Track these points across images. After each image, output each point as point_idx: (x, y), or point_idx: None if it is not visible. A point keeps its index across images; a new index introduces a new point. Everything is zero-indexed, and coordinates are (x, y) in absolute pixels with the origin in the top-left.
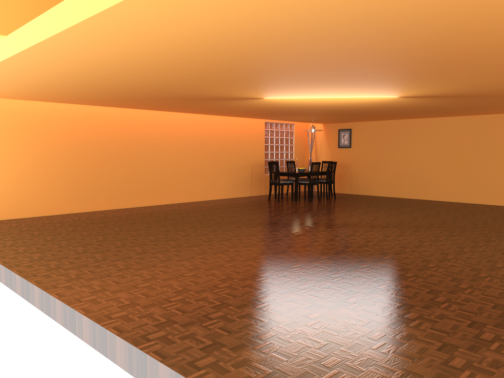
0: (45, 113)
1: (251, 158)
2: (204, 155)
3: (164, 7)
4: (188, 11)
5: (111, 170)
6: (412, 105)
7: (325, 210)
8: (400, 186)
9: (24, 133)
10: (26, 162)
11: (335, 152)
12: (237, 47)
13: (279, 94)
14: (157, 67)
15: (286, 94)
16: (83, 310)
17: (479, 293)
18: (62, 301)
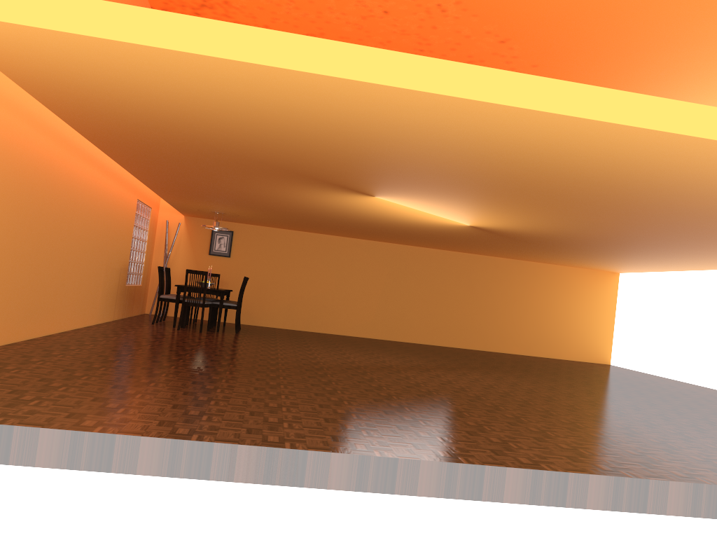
0: None
1: (122, 257)
2: (94, 245)
3: None
4: None
5: (18, 260)
6: (421, 230)
7: (313, 347)
8: (298, 316)
9: None
10: None
11: (203, 261)
12: (692, 188)
13: (421, 200)
14: (551, 167)
15: (426, 202)
16: None
17: None
18: (688, 482)
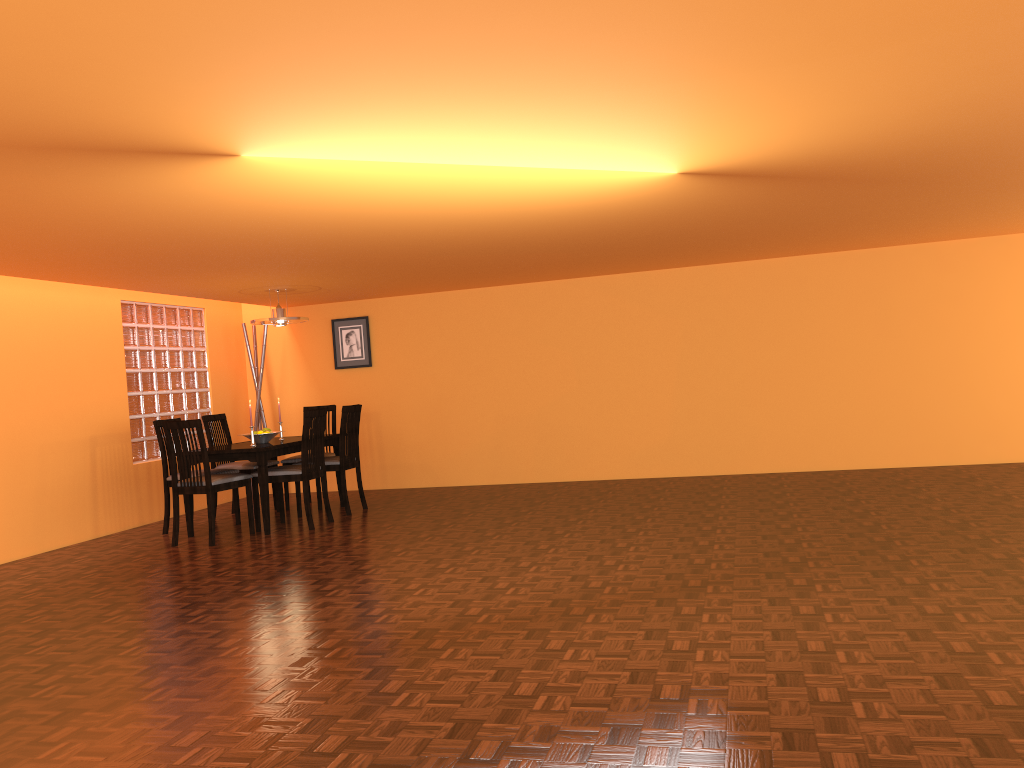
0: None
1: (89, 417)
2: None
3: None
4: None
5: None
6: (631, 221)
7: (404, 554)
8: (517, 454)
9: None
10: None
11: (329, 382)
12: None
13: (336, 122)
14: None
15: (364, 124)
16: None
17: None
18: None
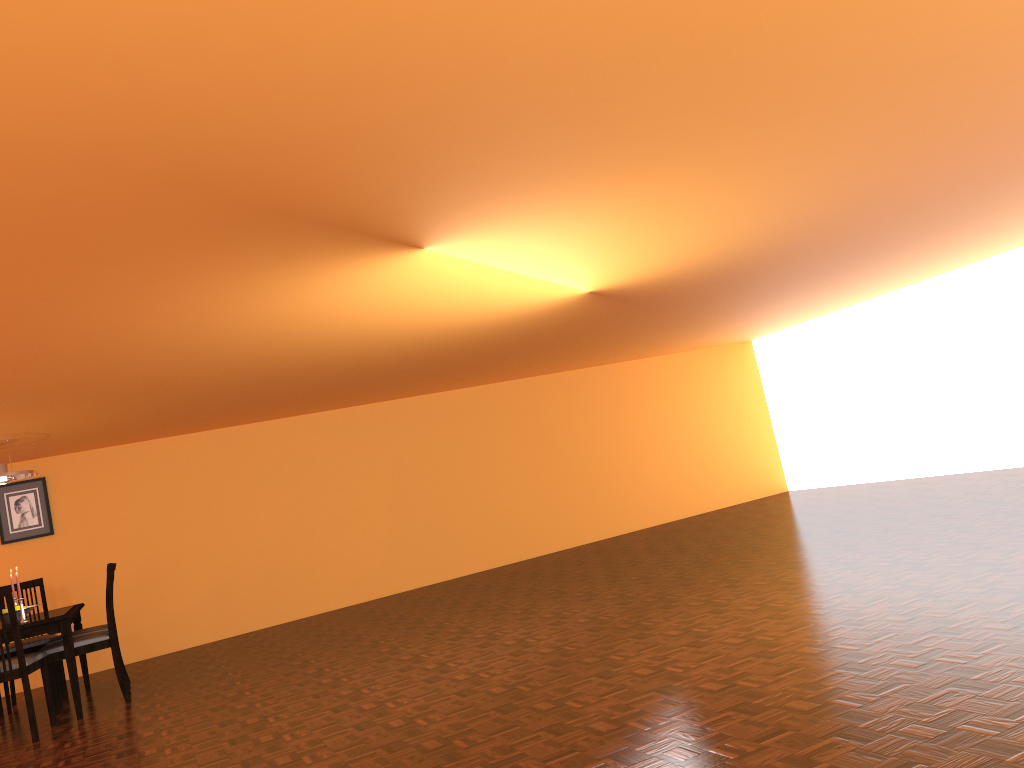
0: None
1: None
2: None
3: None
4: None
5: None
6: (467, 342)
7: (334, 668)
8: (242, 602)
9: None
10: None
11: None
12: None
13: (545, 223)
14: None
15: (553, 227)
16: None
17: None
18: None
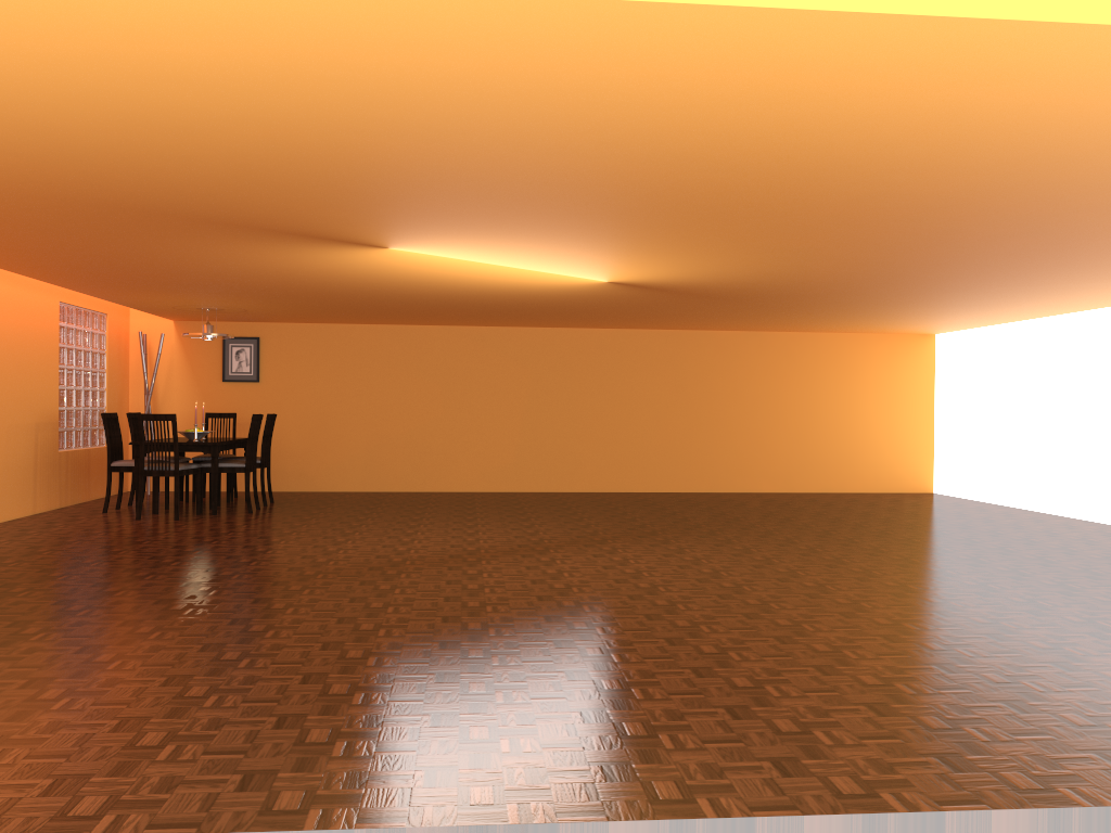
0: None
1: (36, 405)
2: None
3: None
4: None
5: None
6: (545, 299)
7: (367, 526)
8: (387, 467)
9: None
10: None
11: (215, 393)
12: (907, 150)
13: (470, 244)
14: (597, 139)
15: (482, 246)
16: (958, 804)
17: (1059, 603)
18: (850, 813)
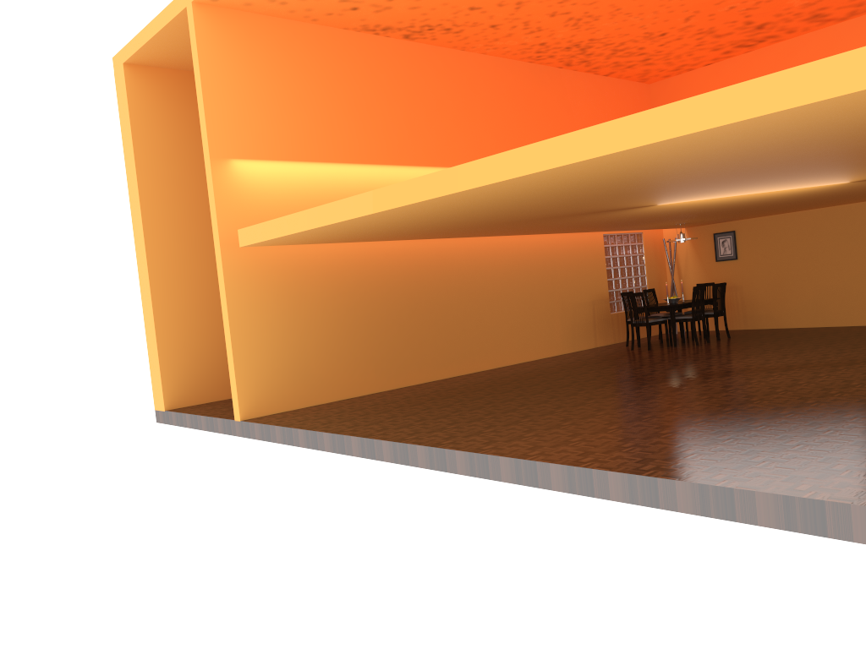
0: (340, 258)
1: (591, 291)
2: (530, 293)
3: (703, 138)
4: (722, 137)
5: (421, 327)
6: (857, 189)
7: (736, 353)
8: (828, 309)
9: (320, 287)
10: (325, 326)
11: (712, 269)
12: (720, 158)
13: (687, 197)
14: (585, 187)
15: (697, 196)
16: (602, 468)
17: None
18: (563, 464)
